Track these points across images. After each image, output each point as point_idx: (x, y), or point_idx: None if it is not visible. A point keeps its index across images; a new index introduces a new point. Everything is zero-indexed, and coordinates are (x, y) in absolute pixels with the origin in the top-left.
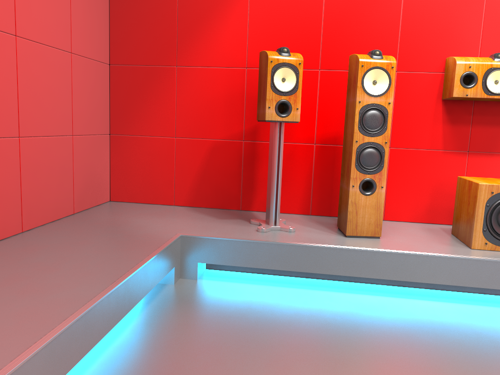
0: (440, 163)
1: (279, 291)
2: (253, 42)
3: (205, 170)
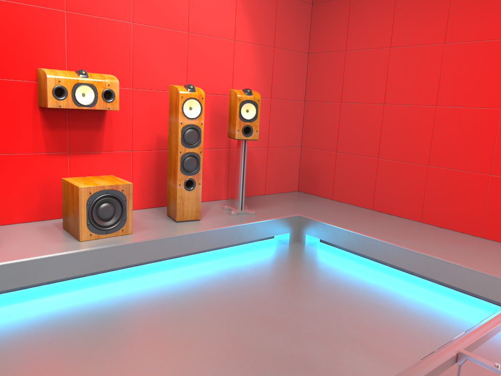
0: (45, 165)
1: None
2: None
3: None
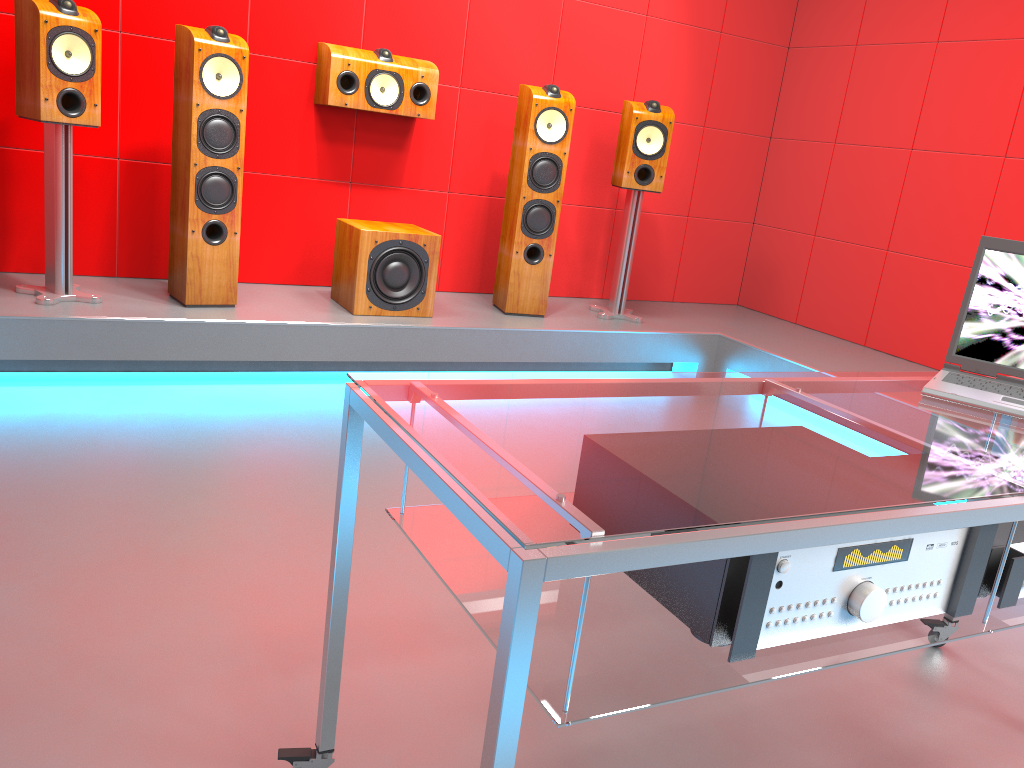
0: (314, 198)
1: (90, 391)
2: None
3: None
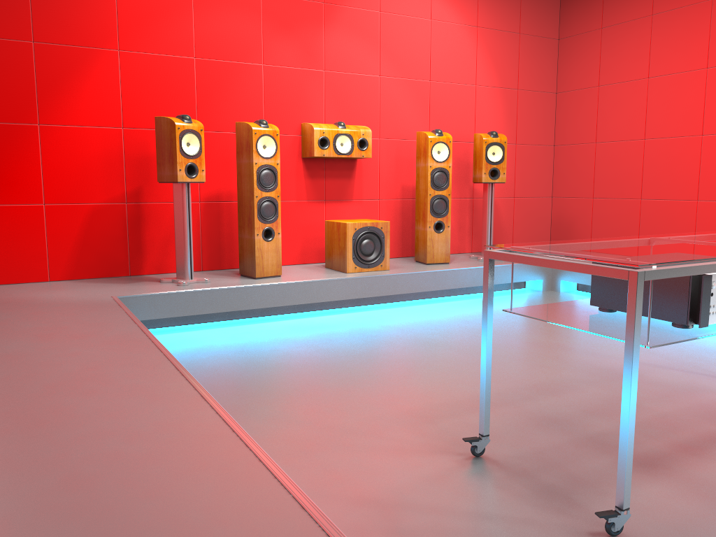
0: (306, 211)
1: (218, 330)
2: (128, 102)
3: (86, 237)
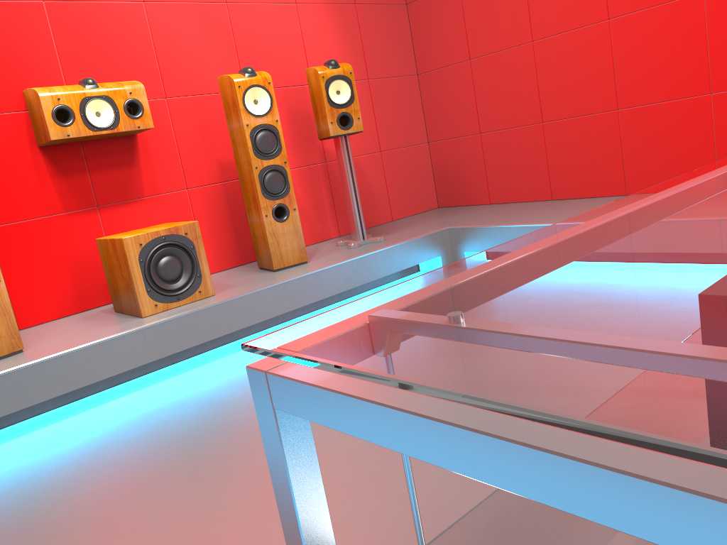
0: (68, 230)
1: None
2: None
3: None
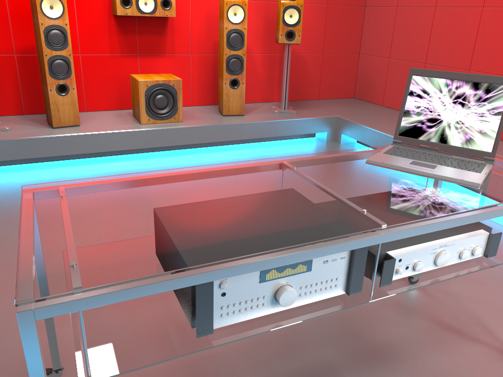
0: (120, 64)
1: (6, 176)
2: None
3: None
